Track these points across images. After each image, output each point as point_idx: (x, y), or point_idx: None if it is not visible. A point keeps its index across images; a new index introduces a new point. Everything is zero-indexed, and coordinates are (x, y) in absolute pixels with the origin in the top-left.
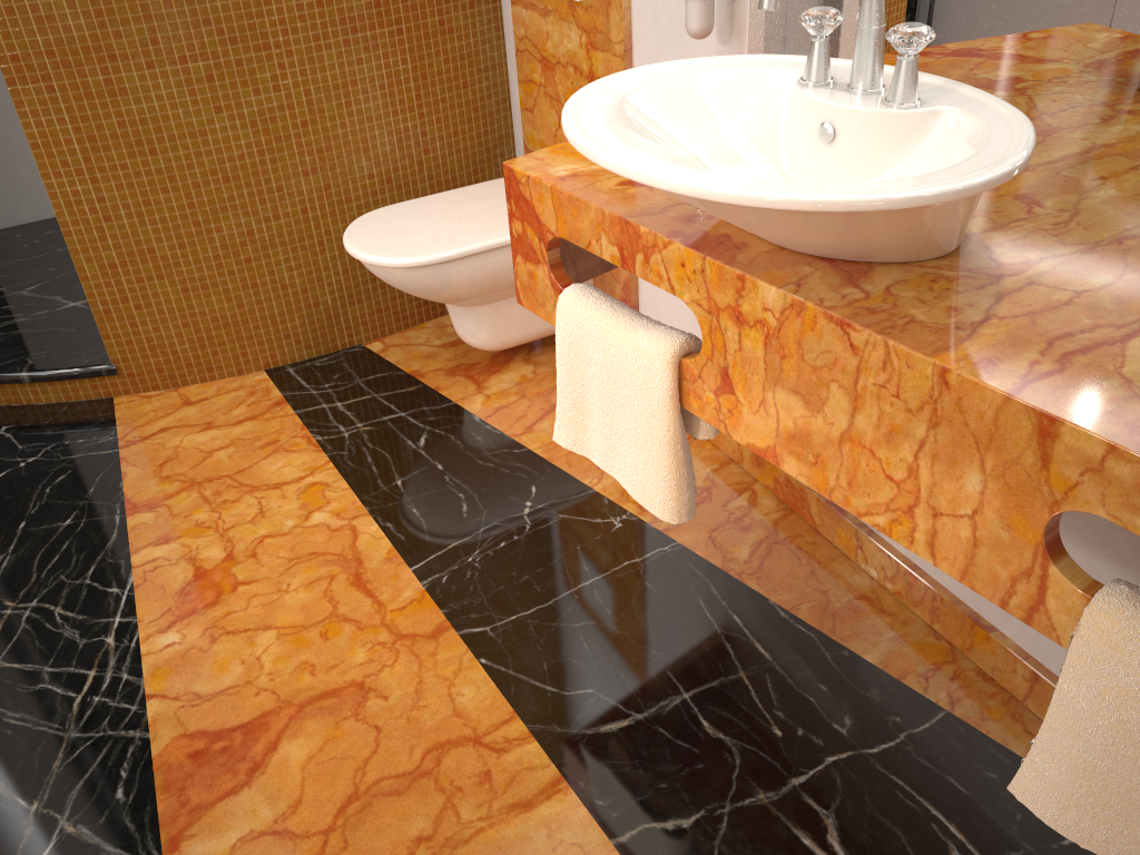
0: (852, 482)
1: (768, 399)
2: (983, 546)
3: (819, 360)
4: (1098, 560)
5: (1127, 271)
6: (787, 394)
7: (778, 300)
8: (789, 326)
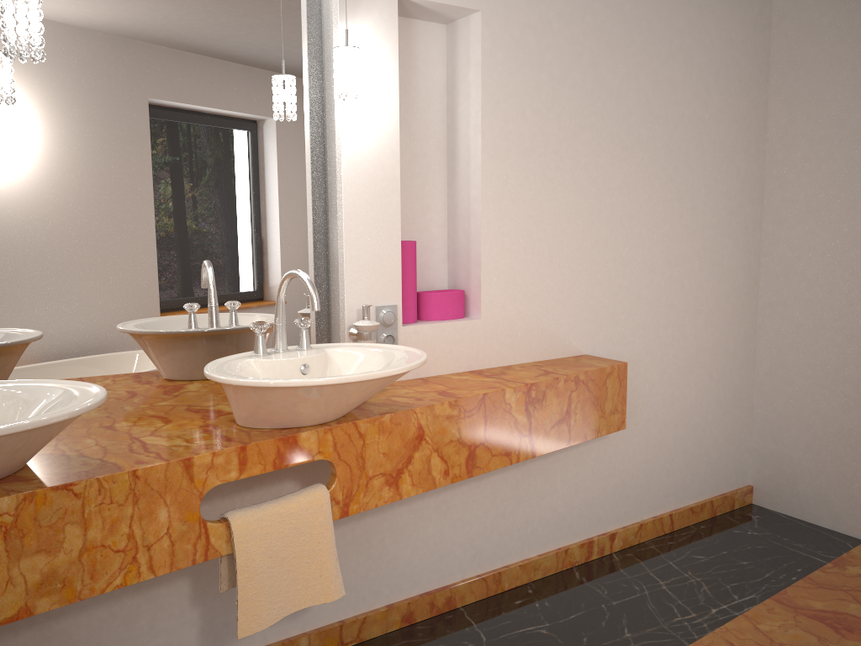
0: (94, 575)
1: (15, 573)
2: (177, 541)
3: (54, 517)
4: (94, 609)
5: (88, 436)
6: (31, 558)
7: (12, 501)
8: (25, 512)
